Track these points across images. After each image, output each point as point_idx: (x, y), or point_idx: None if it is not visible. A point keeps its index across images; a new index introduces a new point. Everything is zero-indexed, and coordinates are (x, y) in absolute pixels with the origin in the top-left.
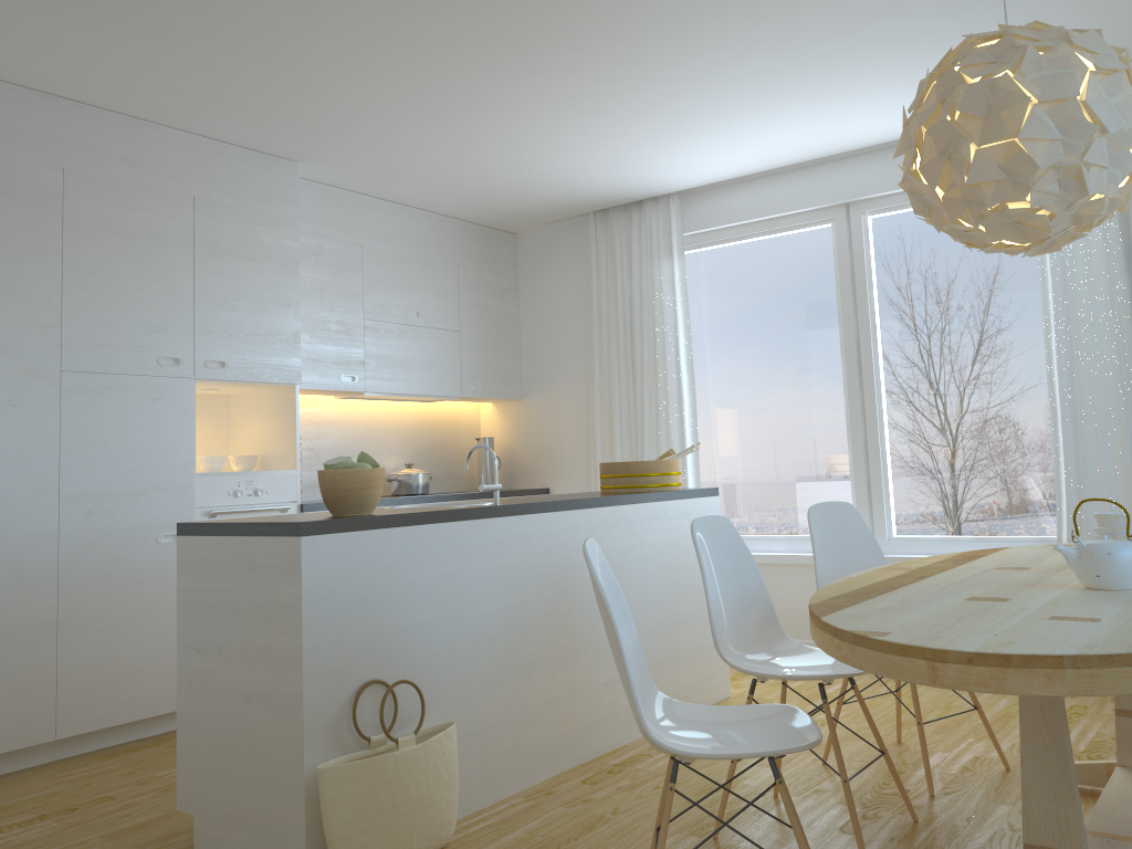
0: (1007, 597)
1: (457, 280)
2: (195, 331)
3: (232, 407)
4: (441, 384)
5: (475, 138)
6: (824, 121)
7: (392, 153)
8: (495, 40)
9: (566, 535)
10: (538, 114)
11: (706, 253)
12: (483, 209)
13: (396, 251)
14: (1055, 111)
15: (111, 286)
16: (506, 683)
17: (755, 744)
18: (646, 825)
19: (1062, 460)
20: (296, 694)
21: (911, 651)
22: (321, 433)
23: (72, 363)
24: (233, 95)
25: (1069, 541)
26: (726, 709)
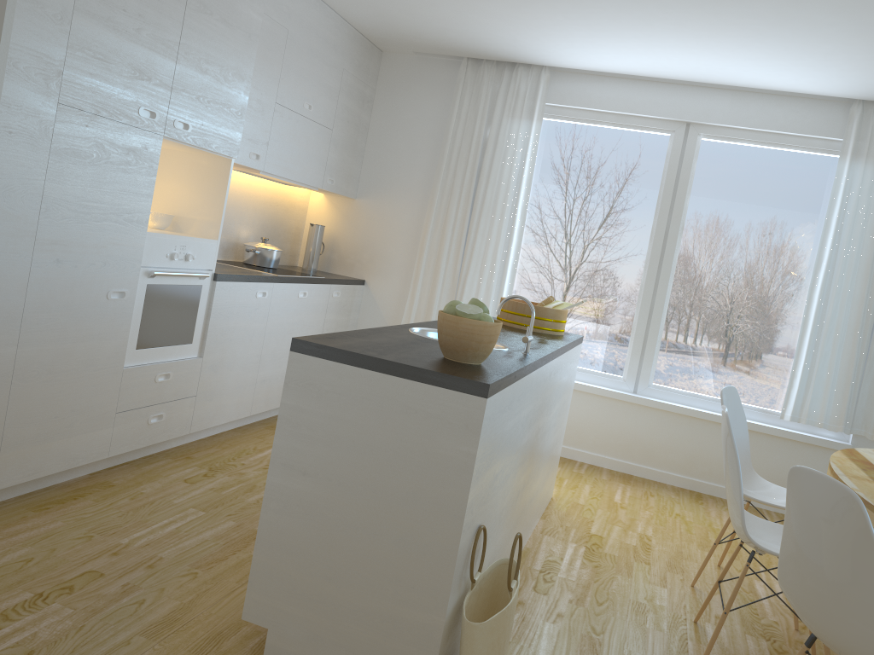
0: None
1: (340, 83)
2: (172, 87)
3: None
4: (312, 175)
5: None
6: (729, 60)
7: None
8: None
9: (547, 381)
10: None
11: (556, 124)
12: (384, 27)
13: (308, 44)
14: None
15: (115, 20)
16: (510, 511)
17: None
18: (634, 650)
19: (802, 361)
20: (448, 547)
21: None
22: None
23: (69, 96)
24: None
25: (792, 418)
26: None
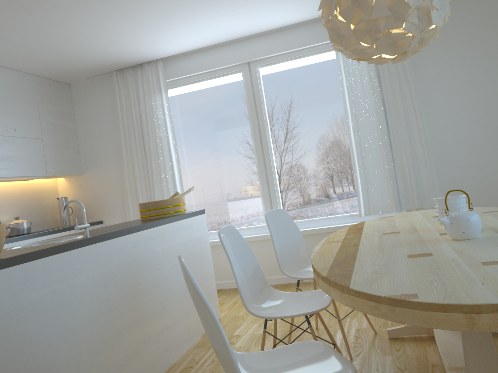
0: (427, 252)
1: (37, 110)
2: None
3: None
4: (33, 169)
5: (45, 20)
6: (240, 16)
7: None
8: None
9: (132, 249)
10: (86, 4)
11: (179, 90)
12: (51, 69)
13: None
14: None
15: None
16: (105, 349)
17: None
18: None
19: (359, 177)
20: None
21: (450, 308)
22: None
23: None
24: None
25: (365, 214)
26: (274, 351)
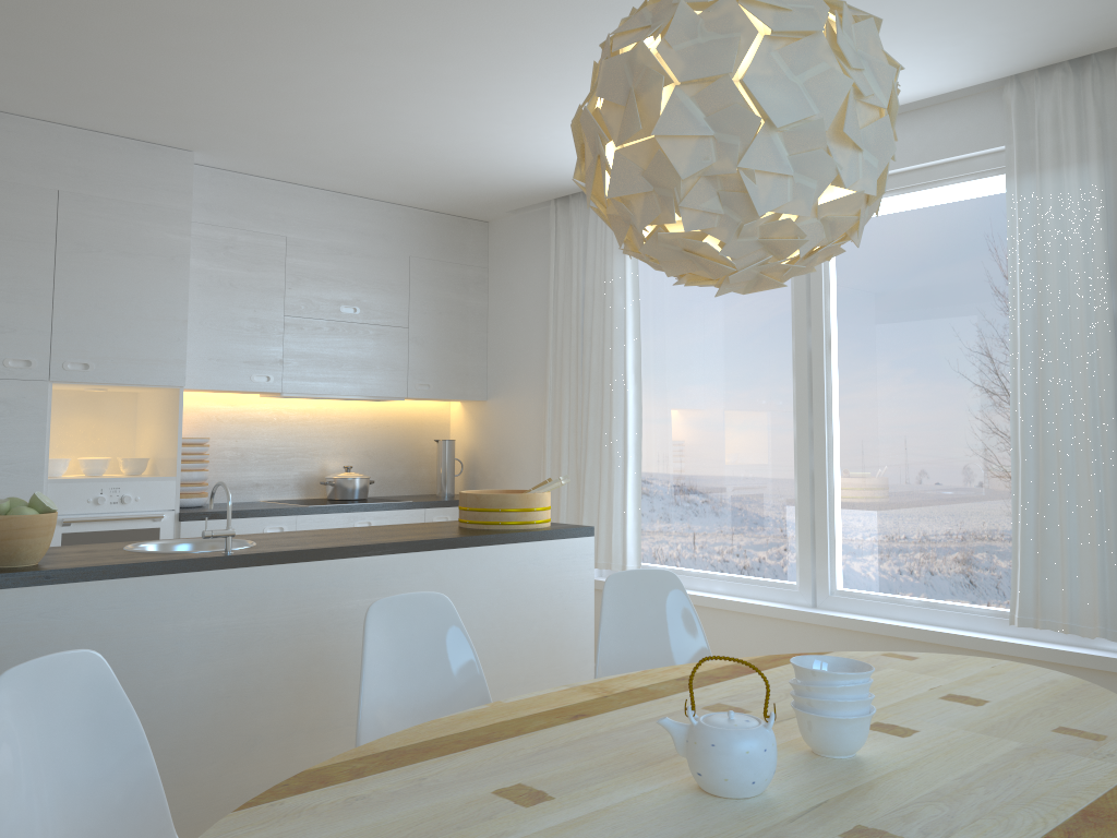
0: (556, 793)
1: (407, 272)
2: (52, 331)
3: (139, 405)
4: (381, 384)
5: (356, 124)
6: None
7: (282, 140)
8: (279, 15)
9: (329, 588)
10: (402, 97)
11: None
12: (431, 197)
13: (330, 243)
14: (704, 95)
15: None
16: (212, 761)
17: None
18: None
19: (1020, 520)
20: None
21: None
22: (248, 433)
23: None
24: (62, 84)
25: (1020, 622)
26: None
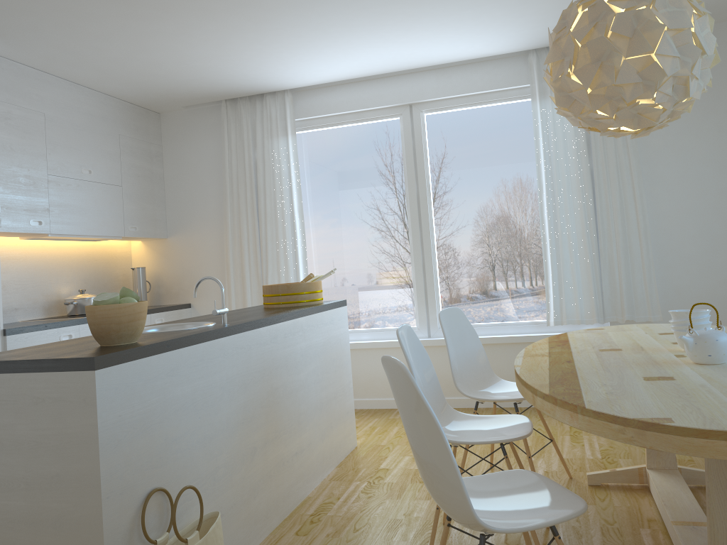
0: (667, 375)
1: (119, 146)
2: None
3: None
4: (109, 227)
5: (158, 32)
6: (410, 44)
7: (83, 38)
8: None
9: (270, 344)
10: (216, 17)
11: (310, 134)
12: (142, 92)
13: (72, 120)
14: (676, 36)
15: None
16: (241, 468)
17: (532, 509)
18: None
19: (550, 273)
20: (94, 517)
21: (712, 434)
22: (7, 268)
23: None
24: None
25: (555, 323)
26: (478, 478)
